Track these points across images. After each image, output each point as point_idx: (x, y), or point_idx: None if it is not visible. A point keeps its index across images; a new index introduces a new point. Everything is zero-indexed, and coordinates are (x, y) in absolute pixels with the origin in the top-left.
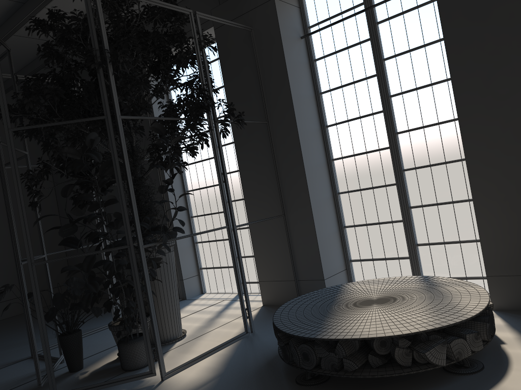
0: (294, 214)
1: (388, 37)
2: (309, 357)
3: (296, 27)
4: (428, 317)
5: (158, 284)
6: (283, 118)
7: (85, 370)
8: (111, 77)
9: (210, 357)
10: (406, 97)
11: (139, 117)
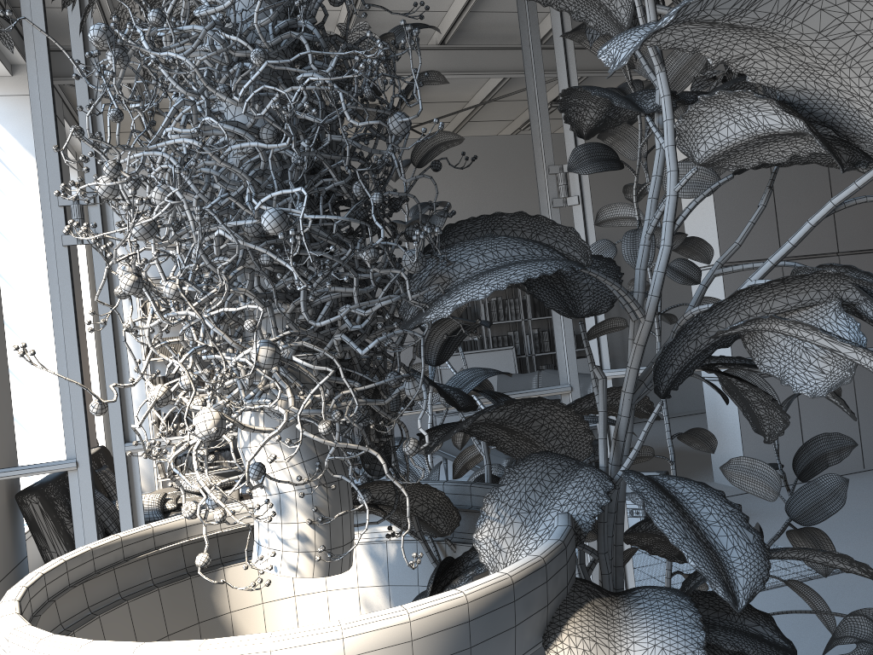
0: None
1: None
2: None
3: None
4: None
5: None
6: None
7: None
8: None
9: None
10: None
11: None
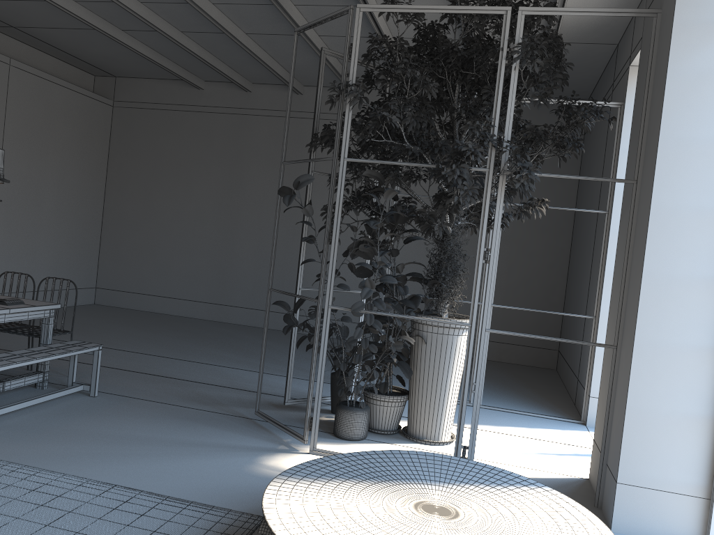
0: (623, 351)
1: None
2: None
3: None
4: None
5: (420, 366)
6: (648, 178)
7: None
8: (346, 114)
9: None
10: None
11: (370, 160)
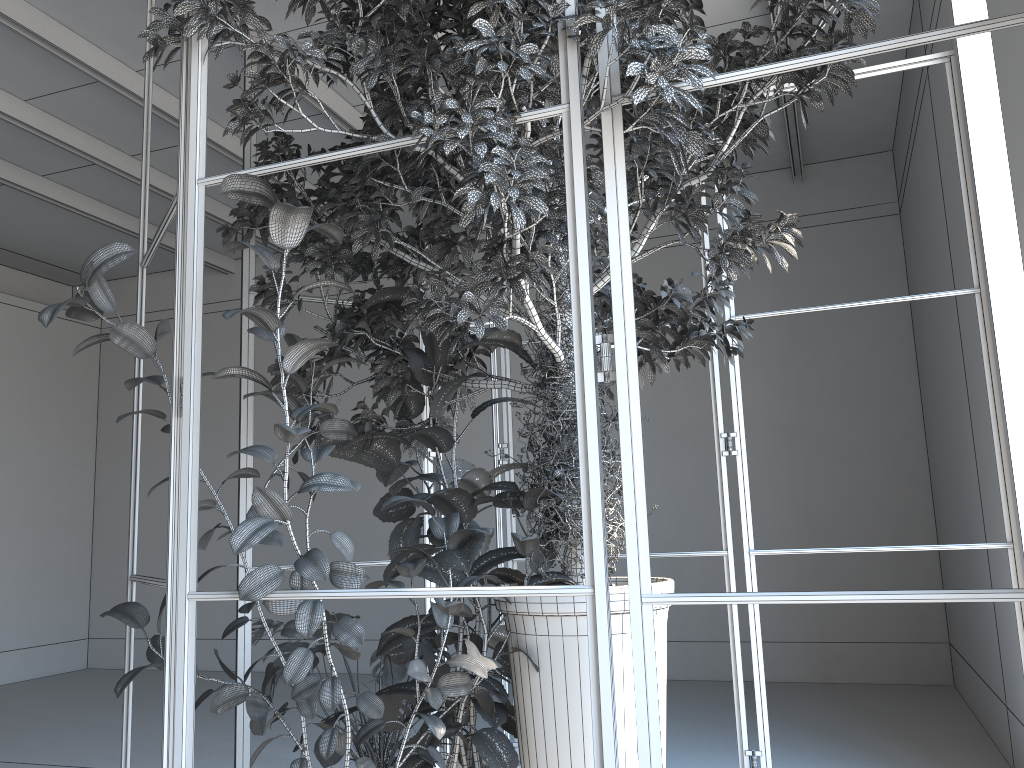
0: None
1: None
2: None
3: None
4: None
5: (534, 739)
6: None
7: None
8: (193, 69)
9: None
10: None
11: (259, 168)
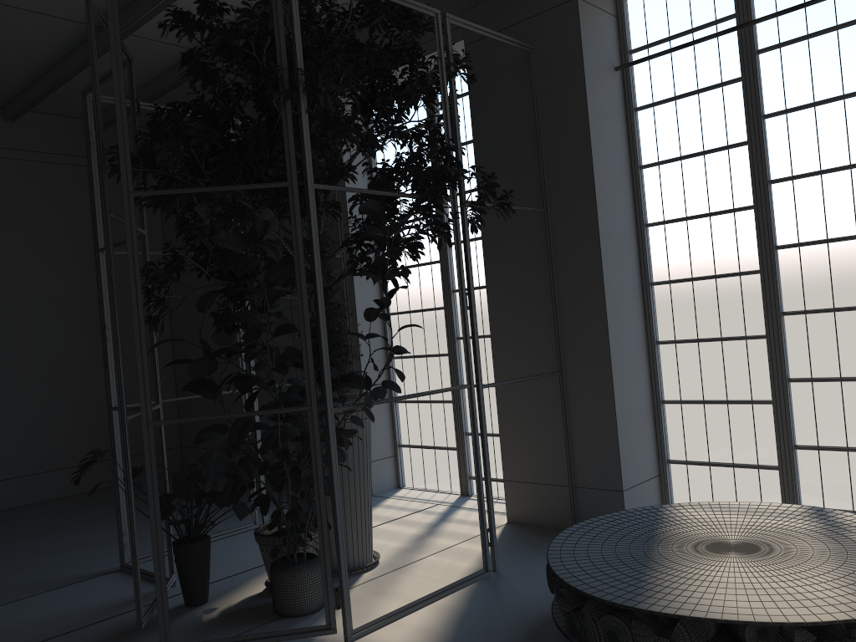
0: (578, 373)
1: (776, 77)
2: (619, 640)
3: (608, 50)
4: (846, 593)
5: (341, 472)
6: (574, 205)
7: (211, 605)
8: (303, 117)
9: (426, 609)
10: (800, 185)
11: (342, 187)
